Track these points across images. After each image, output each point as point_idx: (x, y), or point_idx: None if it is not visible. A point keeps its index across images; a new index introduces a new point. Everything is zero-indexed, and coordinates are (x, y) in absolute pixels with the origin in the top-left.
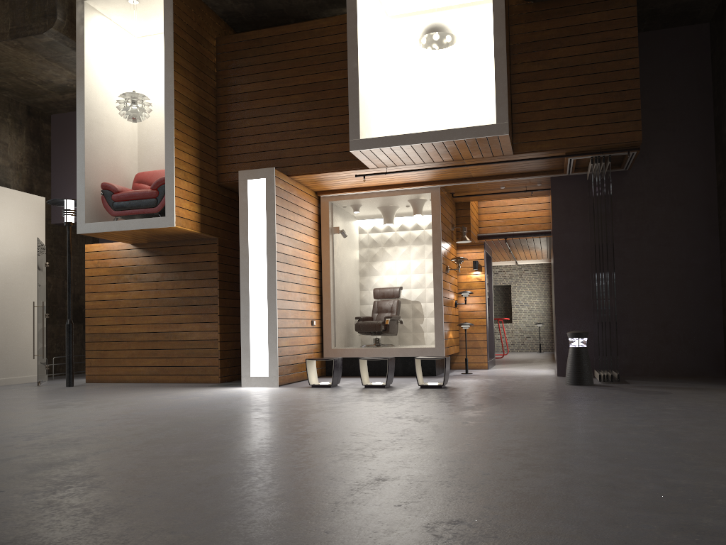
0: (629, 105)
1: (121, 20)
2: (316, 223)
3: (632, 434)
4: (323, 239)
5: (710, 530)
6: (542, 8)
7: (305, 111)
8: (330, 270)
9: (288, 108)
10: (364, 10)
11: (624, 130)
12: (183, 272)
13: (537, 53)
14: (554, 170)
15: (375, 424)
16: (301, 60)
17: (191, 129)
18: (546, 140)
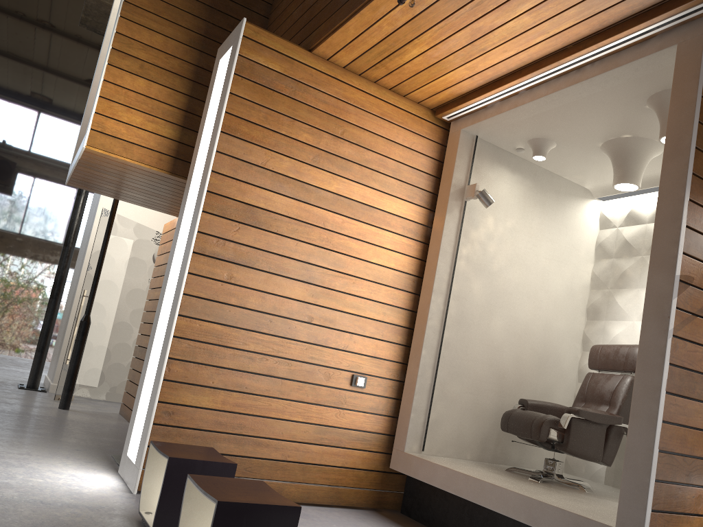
0: None
1: None
2: (426, 174)
3: None
4: (438, 210)
5: None
6: None
7: None
8: (434, 276)
9: None
10: None
11: None
12: None
13: None
14: None
15: None
16: None
17: None
18: None
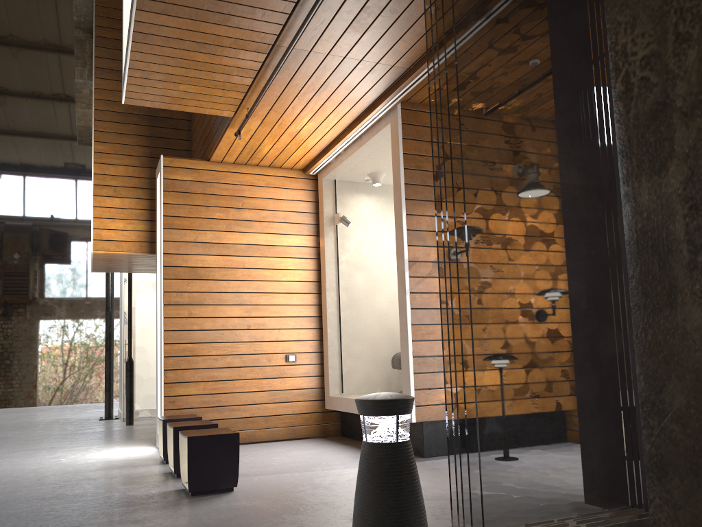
0: None
1: None
2: (308, 213)
3: None
4: (321, 235)
5: None
6: None
7: None
8: (325, 279)
9: None
10: None
11: None
12: None
13: None
14: None
15: None
16: None
17: (130, 136)
18: None
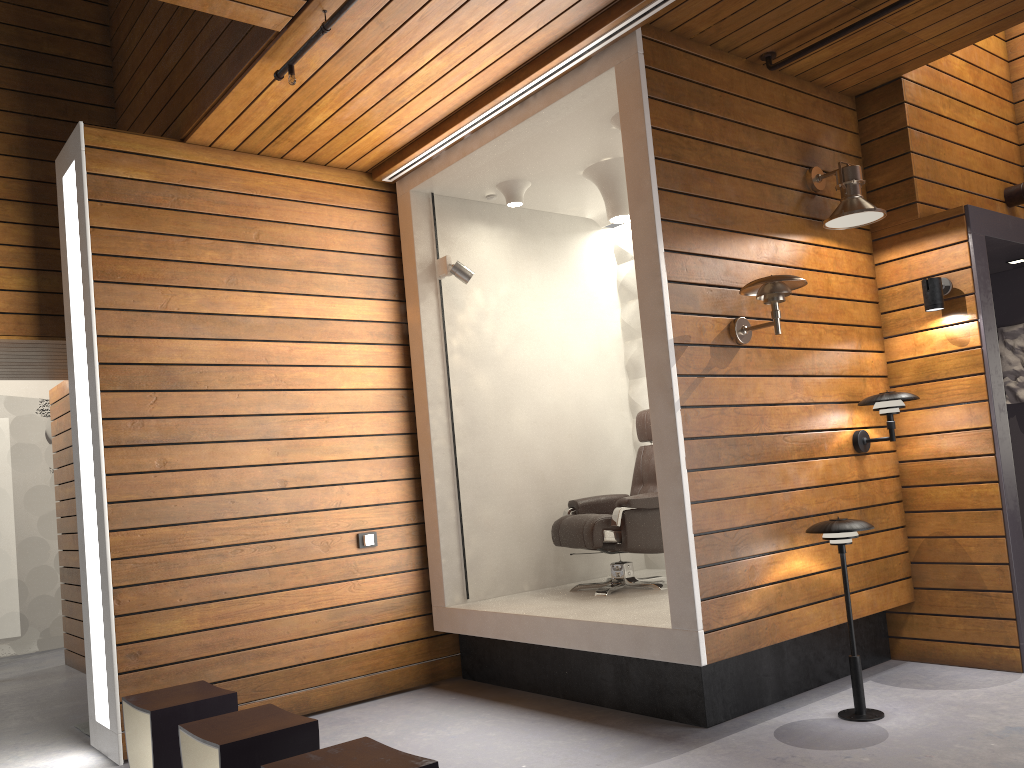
0: None
1: None
2: (382, 258)
3: None
4: (409, 299)
5: None
6: None
7: None
8: (425, 384)
9: None
10: None
11: None
12: None
13: None
14: None
15: None
16: None
17: None
18: None
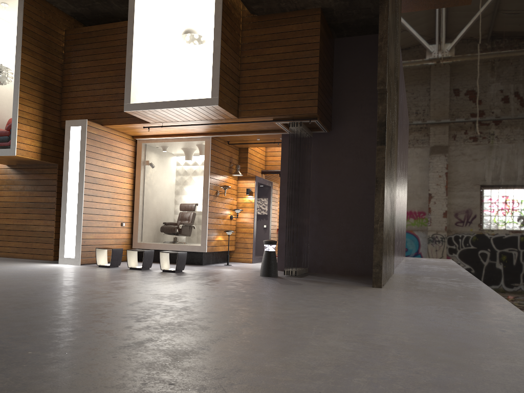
0: (311, 88)
1: (3, 16)
2: (132, 157)
3: (172, 305)
4: (137, 168)
5: (7, 350)
6: (262, 20)
7: (115, 82)
8: (139, 190)
9: (105, 79)
10: (145, 16)
11: (306, 105)
12: (36, 185)
13: (257, 50)
14: (280, 130)
15: (50, 289)
16: (115, 48)
17: (36, 91)
18: (259, 109)
